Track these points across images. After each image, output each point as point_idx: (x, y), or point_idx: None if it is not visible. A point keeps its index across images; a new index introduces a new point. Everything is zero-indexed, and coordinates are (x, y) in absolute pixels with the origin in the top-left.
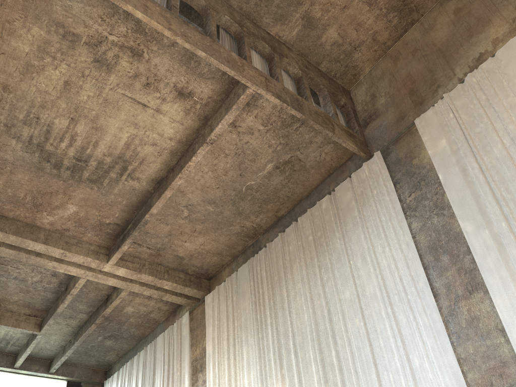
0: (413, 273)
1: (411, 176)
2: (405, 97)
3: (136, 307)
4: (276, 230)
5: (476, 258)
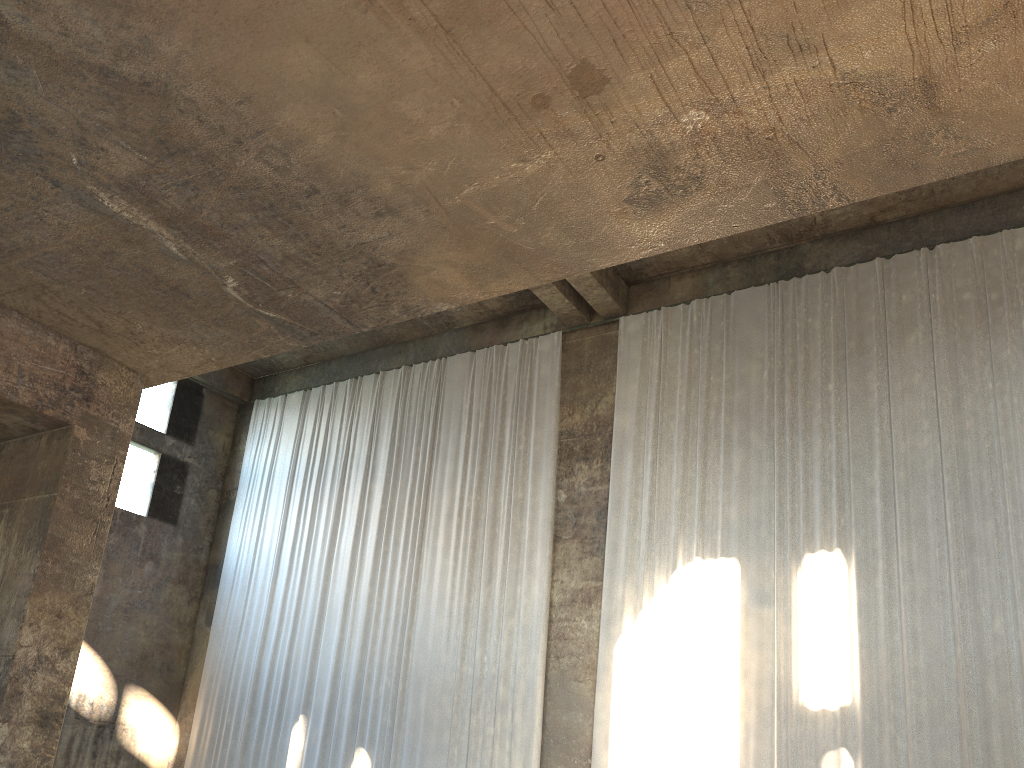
0: None
1: None
2: None
3: None
4: (857, 245)
5: None
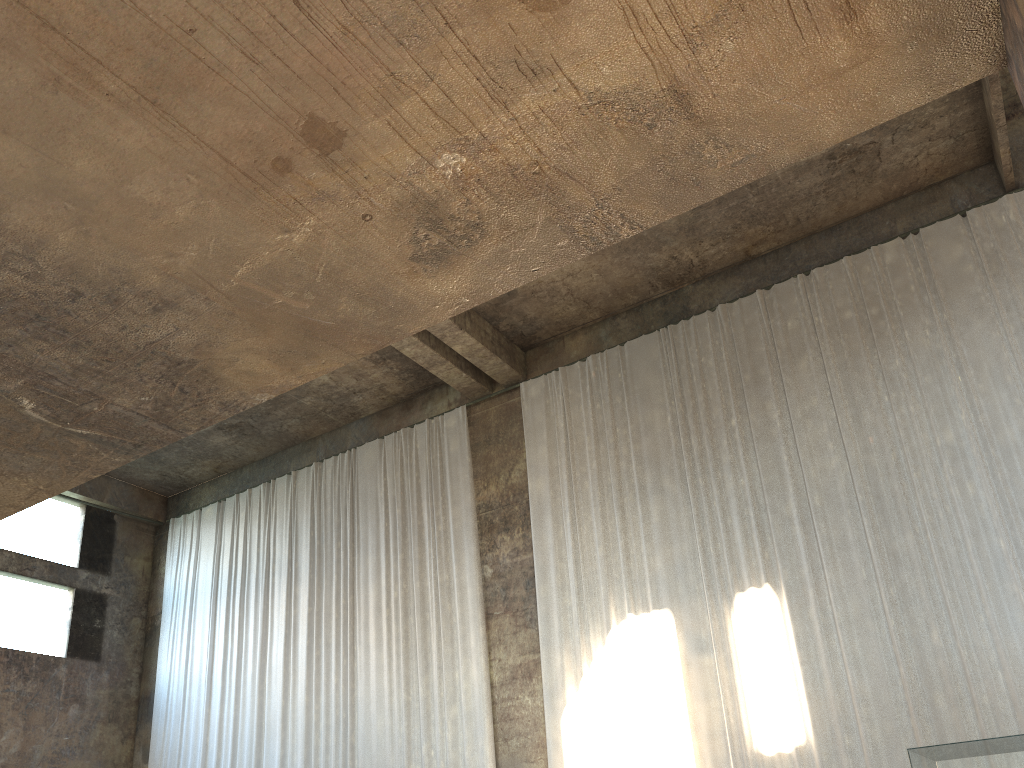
0: None
1: None
2: None
3: (338, 376)
4: (737, 281)
5: None
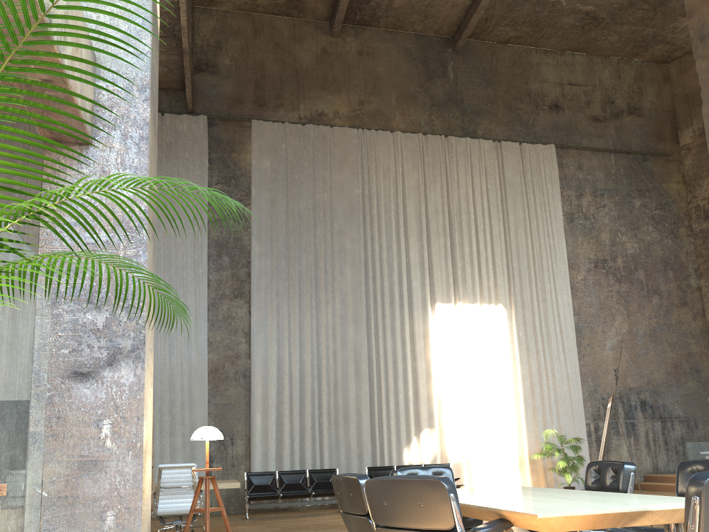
0: (197, 257)
1: (226, 167)
2: (250, 83)
3: None
4: None
5: (253, 276)
